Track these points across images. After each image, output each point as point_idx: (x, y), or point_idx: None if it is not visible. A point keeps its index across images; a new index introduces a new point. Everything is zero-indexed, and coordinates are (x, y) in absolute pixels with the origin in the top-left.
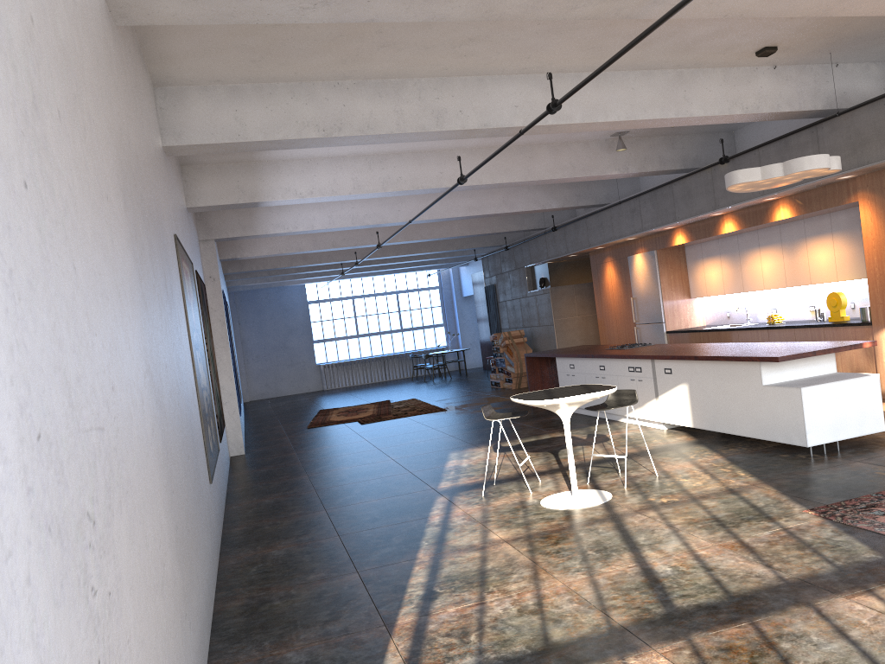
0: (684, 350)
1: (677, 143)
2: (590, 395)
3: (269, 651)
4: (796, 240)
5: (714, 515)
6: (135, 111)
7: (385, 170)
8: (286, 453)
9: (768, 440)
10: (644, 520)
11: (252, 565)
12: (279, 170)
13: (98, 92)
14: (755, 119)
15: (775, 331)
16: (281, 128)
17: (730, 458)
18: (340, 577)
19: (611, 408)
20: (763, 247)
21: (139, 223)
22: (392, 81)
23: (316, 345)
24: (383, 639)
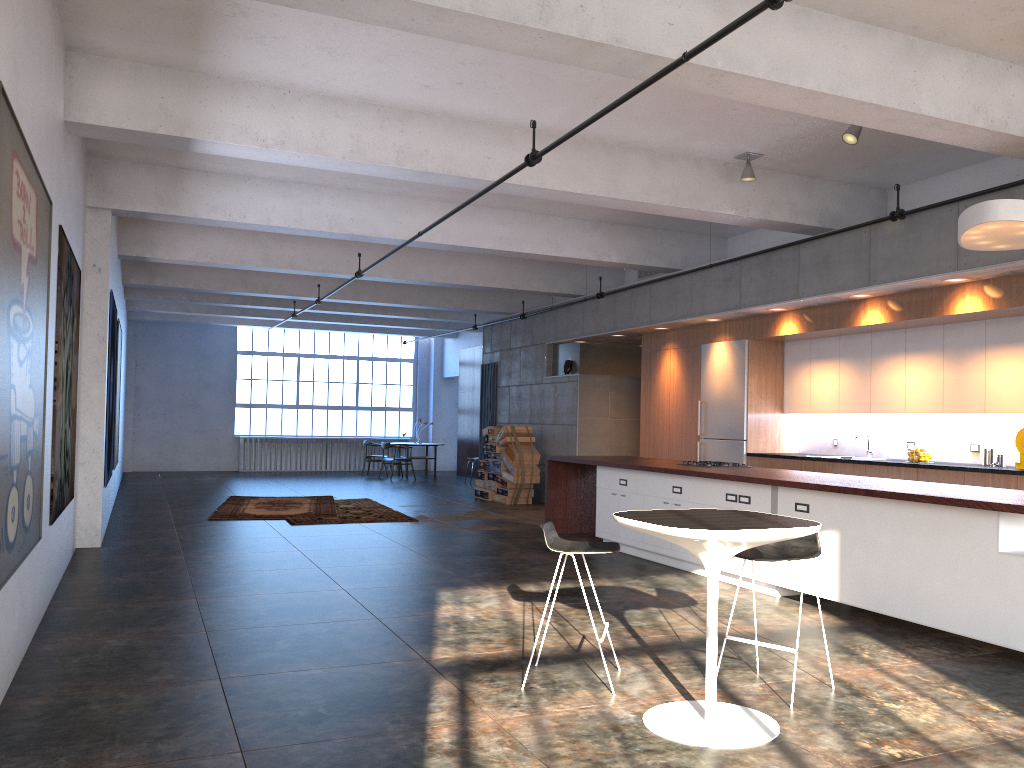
0: (826, 479)
1: (815, 189)
2: (784, 532)
3: None
4: (968, 349)
5: None
6: None
7: (405, 135)
8: (168, 555)
9: (996, 644)
10: None
11: None
12: (235, 96)
13: None
14: (989, 147)
15: (930, 472)
16: None
17: (939, 668)
18: None
19: (783, 559)
20: (912, 354)
21: None
22: None
23: (239, 410)
24: None
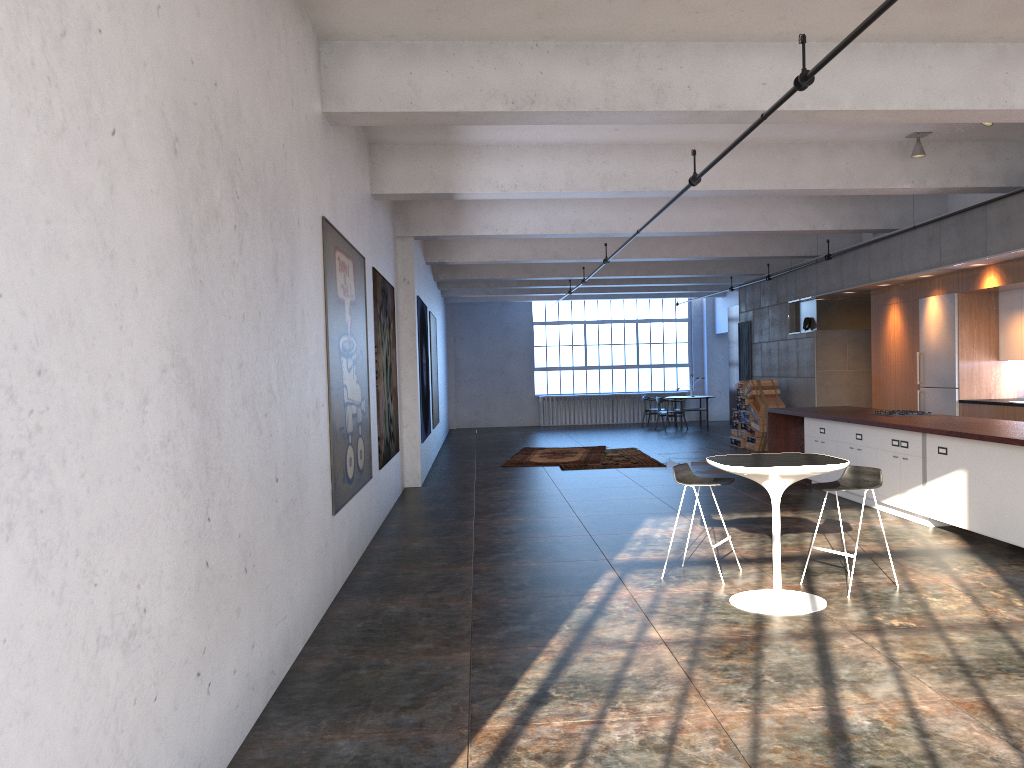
0: (970, 426)
1: (999, 151)
2: (808, 468)
3: (321, 733)
4: None
5: (959, 656)
6: (249, 53)
7: (607, 165)
8: (464, 492)
9: None
10: (858, 645)
11: (361, 619)
12: (480, 157)
13: (129, 2)
14: None
15: None
16: (461, 97)
17: (1009, 579)
18: (448, 653)
19: (841, 489)
20: None
21: (215, 184)
22: (605, 45)
23: (537, 373)
24: (457, 746)
